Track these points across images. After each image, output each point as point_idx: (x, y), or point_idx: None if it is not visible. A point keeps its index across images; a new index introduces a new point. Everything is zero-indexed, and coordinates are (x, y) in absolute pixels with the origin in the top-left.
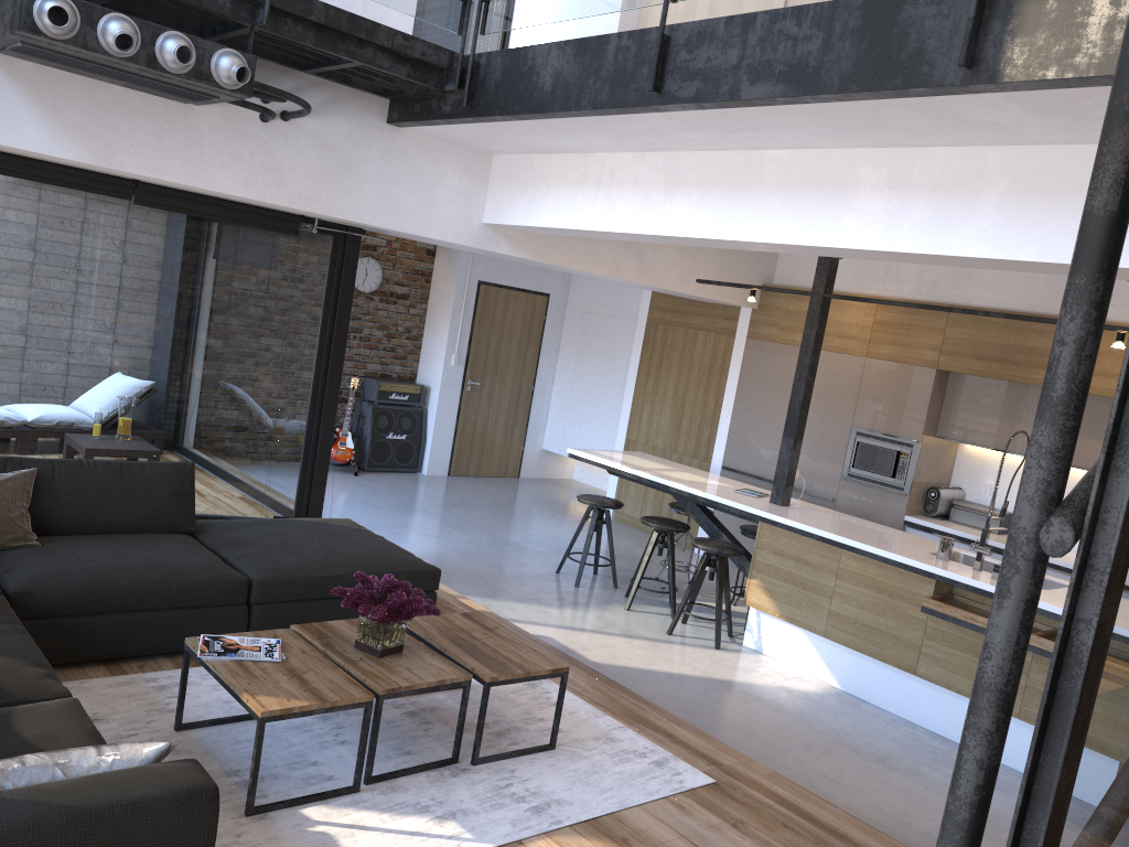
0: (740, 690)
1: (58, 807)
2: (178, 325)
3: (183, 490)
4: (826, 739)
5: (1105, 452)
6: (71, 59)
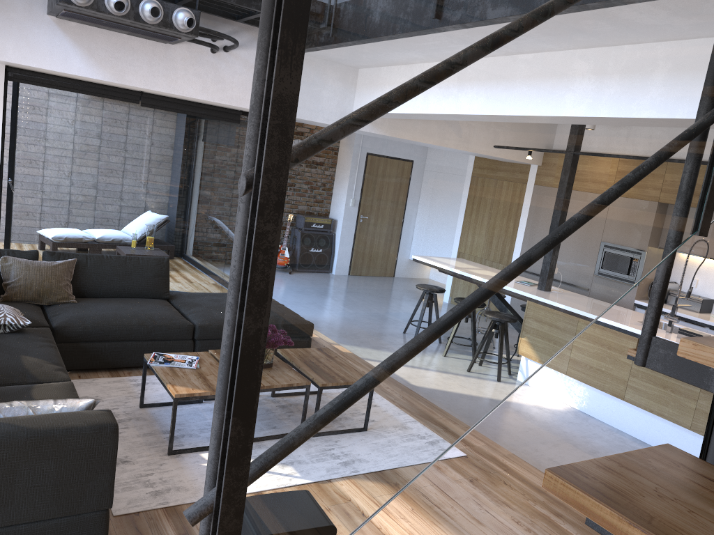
0: (506, 406)
1: (23, 428)
2: (170, 179)
3: (162, 273)
4: (558, 438)
5: (260, 133)
6: (93, 18)
